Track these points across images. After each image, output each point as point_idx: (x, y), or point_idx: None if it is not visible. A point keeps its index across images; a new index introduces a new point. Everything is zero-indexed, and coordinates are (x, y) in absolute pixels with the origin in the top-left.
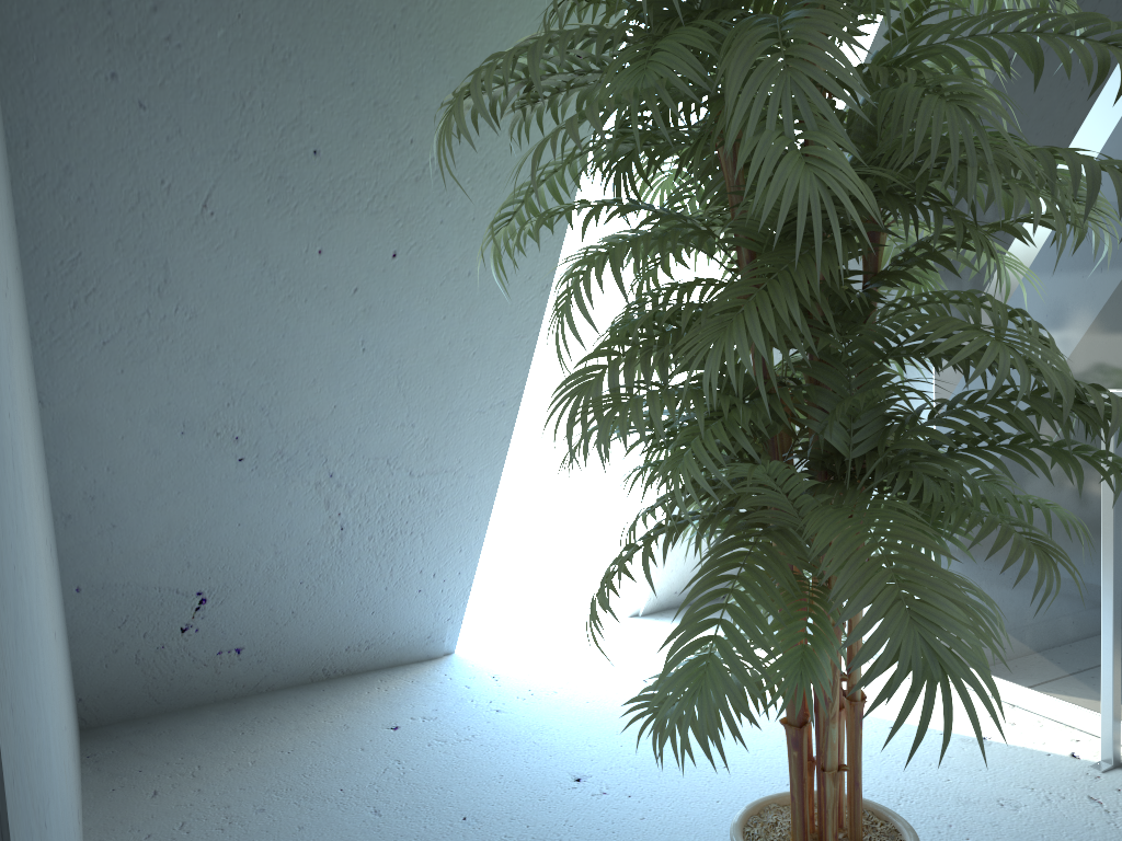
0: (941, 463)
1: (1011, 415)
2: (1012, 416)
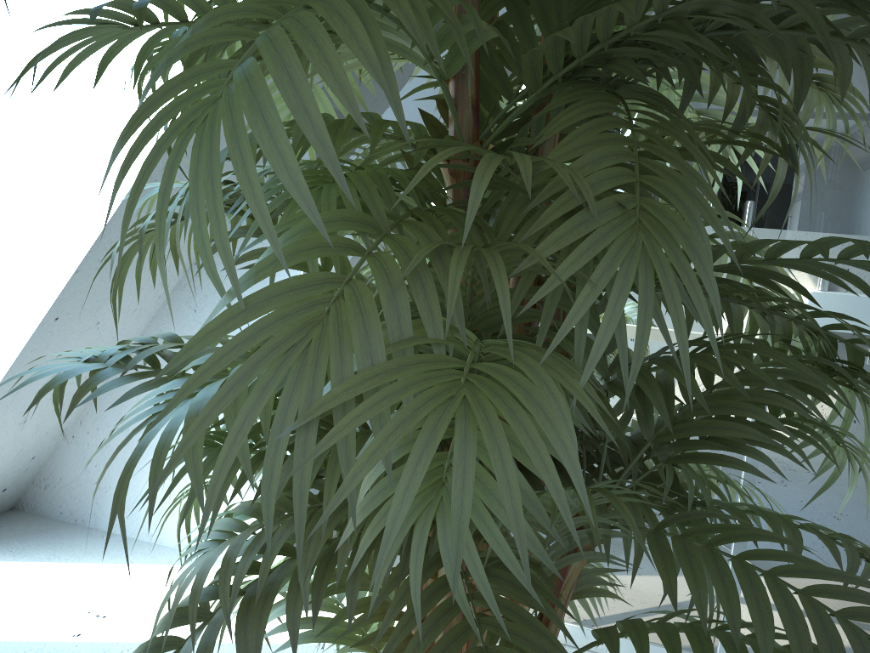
0: (745, 453)
1: (801, 383)
2: (804, 385)
